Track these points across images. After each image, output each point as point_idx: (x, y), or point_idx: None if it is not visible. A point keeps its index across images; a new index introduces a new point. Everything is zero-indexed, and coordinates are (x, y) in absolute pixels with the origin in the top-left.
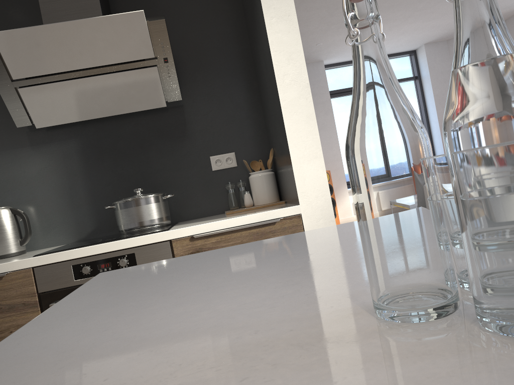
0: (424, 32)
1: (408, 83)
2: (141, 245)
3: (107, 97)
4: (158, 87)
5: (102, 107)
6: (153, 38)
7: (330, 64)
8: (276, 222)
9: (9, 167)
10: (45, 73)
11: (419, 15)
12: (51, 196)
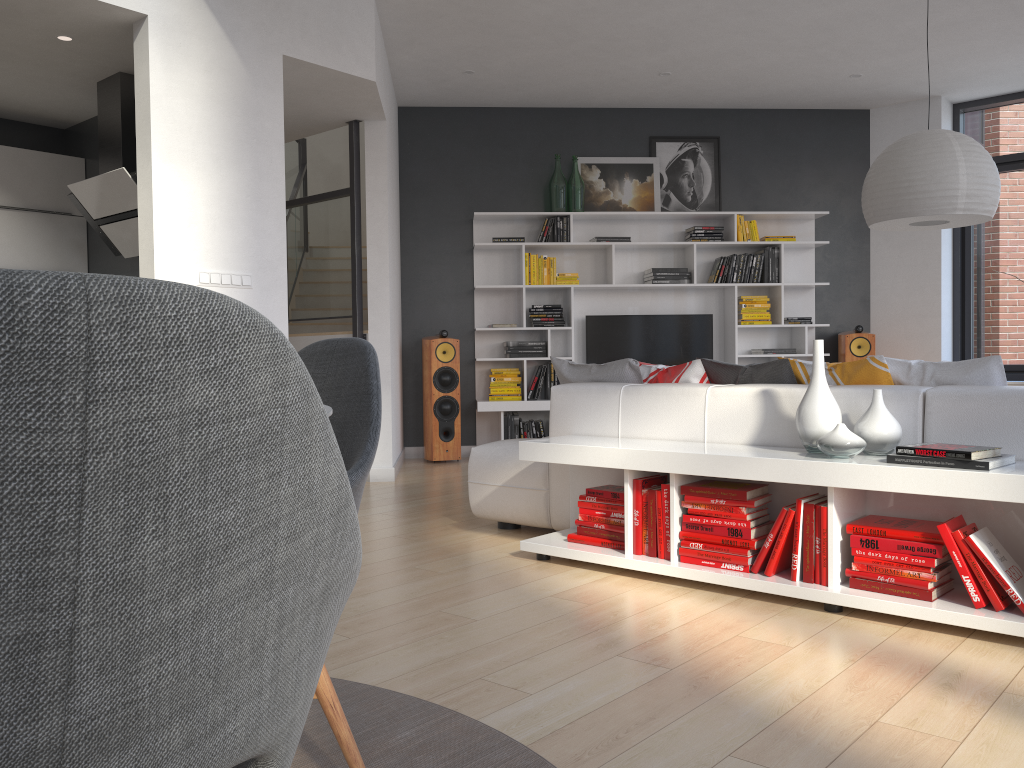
0: None
1: None
2: None
3: None
4: None
5: None
6: None
7: (980, 100)
8: None
9: None
10: (105, 215)
11: None
12: None
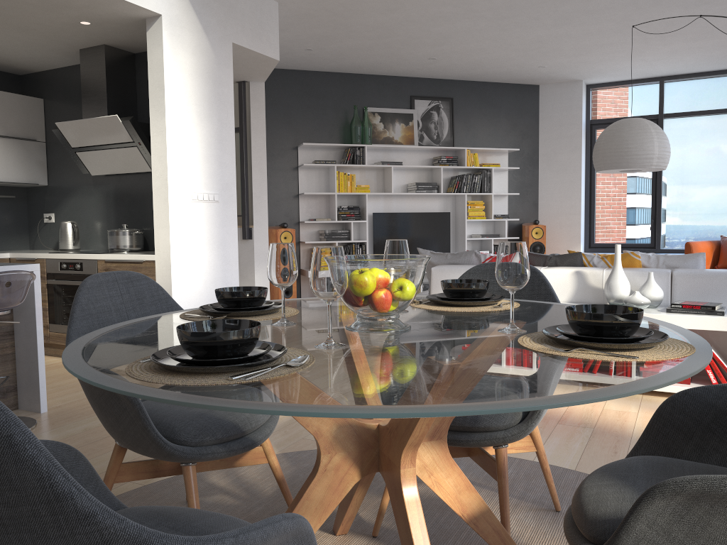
0: (716, 51)
1: (725, 117)
2: (87, 259)
3: (118, 162)
4: (142, 159)
5: (118, 167)
6: (128, 130)
7: (602, 84)
8: (143, 262)
9: (83, 196)
10: (85, 145)
11: (660, 37)
12: (99, 218)
